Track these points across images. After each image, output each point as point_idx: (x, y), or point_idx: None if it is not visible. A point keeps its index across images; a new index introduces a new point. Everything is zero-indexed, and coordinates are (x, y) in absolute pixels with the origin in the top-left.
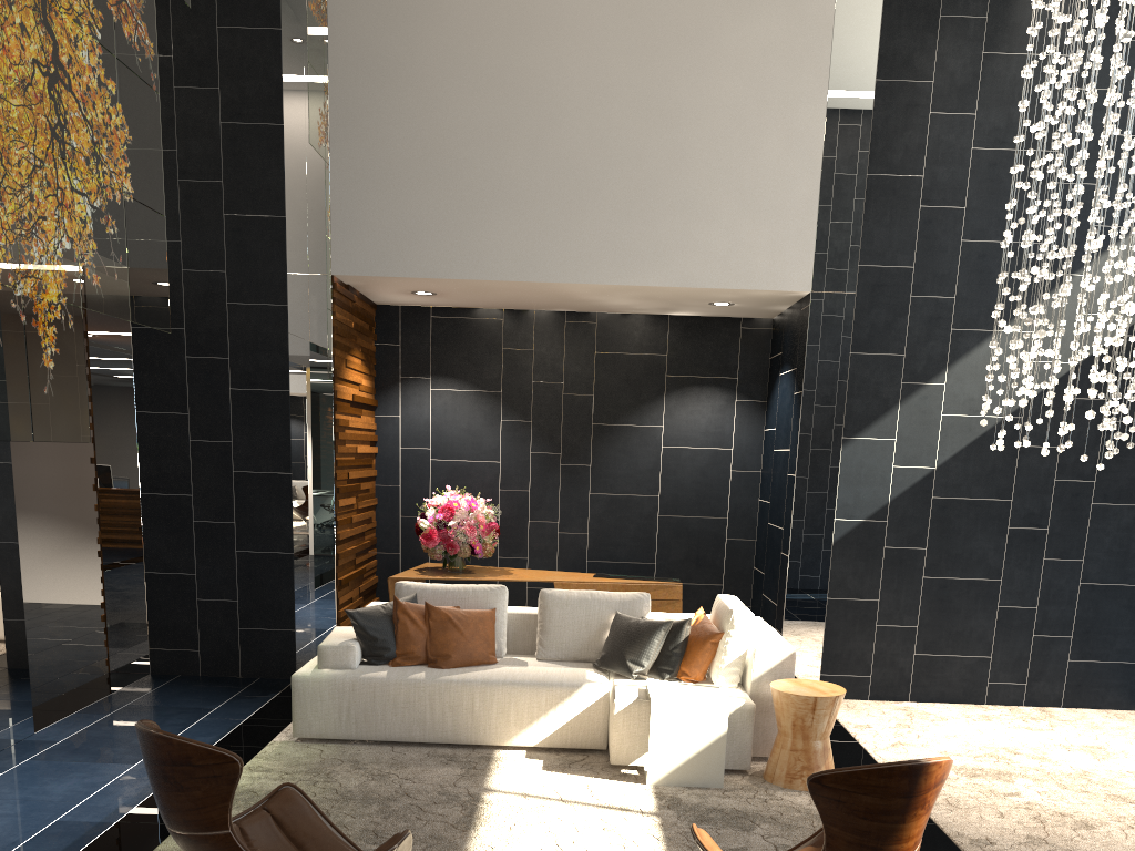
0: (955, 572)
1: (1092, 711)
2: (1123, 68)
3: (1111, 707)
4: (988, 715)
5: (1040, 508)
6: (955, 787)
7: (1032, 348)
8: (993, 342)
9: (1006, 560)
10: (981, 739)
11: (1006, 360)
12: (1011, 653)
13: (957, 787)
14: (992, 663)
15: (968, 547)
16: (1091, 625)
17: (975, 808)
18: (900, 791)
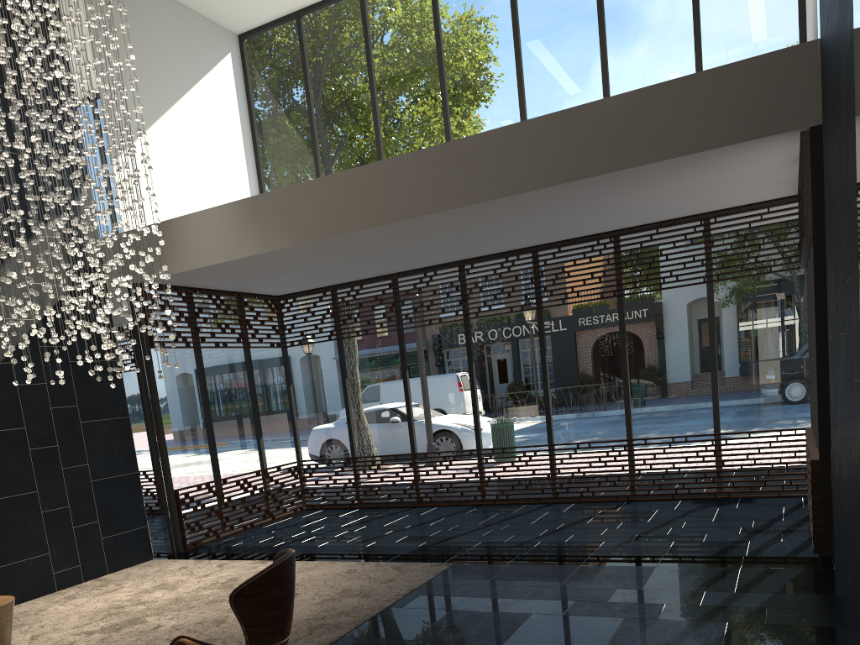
0: (1, 493)
1: (130, 569)
2: (29, 101)
3: (138, 562)
4: (70, 595)
5: (48, 430)
6: (118, 640)
7: (28, 303)
8: (3, 297)
9: (37, 474)
10: (89, 609)
11: (15, 311)
12: (63, 545)
13: (118, 640)
14: (52, 557)
15: (5, 471)
16: (108, 509)
17: (149, 644)
18: (289, 578)
